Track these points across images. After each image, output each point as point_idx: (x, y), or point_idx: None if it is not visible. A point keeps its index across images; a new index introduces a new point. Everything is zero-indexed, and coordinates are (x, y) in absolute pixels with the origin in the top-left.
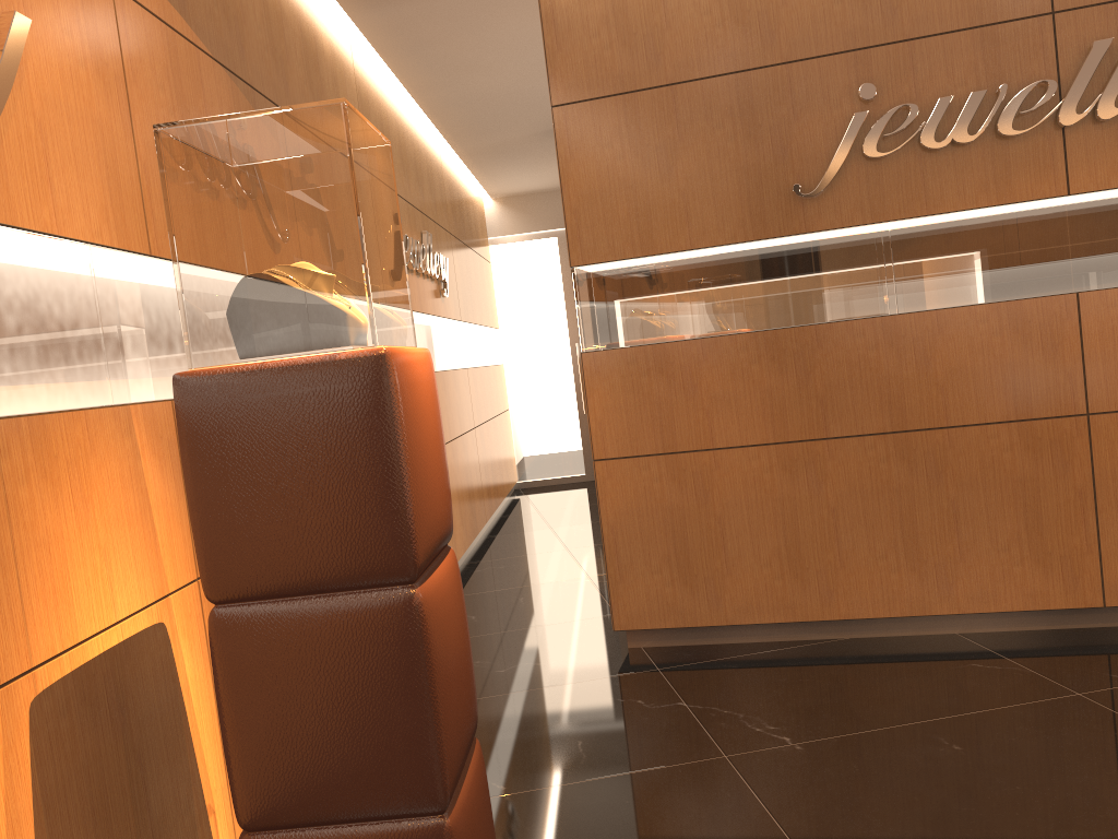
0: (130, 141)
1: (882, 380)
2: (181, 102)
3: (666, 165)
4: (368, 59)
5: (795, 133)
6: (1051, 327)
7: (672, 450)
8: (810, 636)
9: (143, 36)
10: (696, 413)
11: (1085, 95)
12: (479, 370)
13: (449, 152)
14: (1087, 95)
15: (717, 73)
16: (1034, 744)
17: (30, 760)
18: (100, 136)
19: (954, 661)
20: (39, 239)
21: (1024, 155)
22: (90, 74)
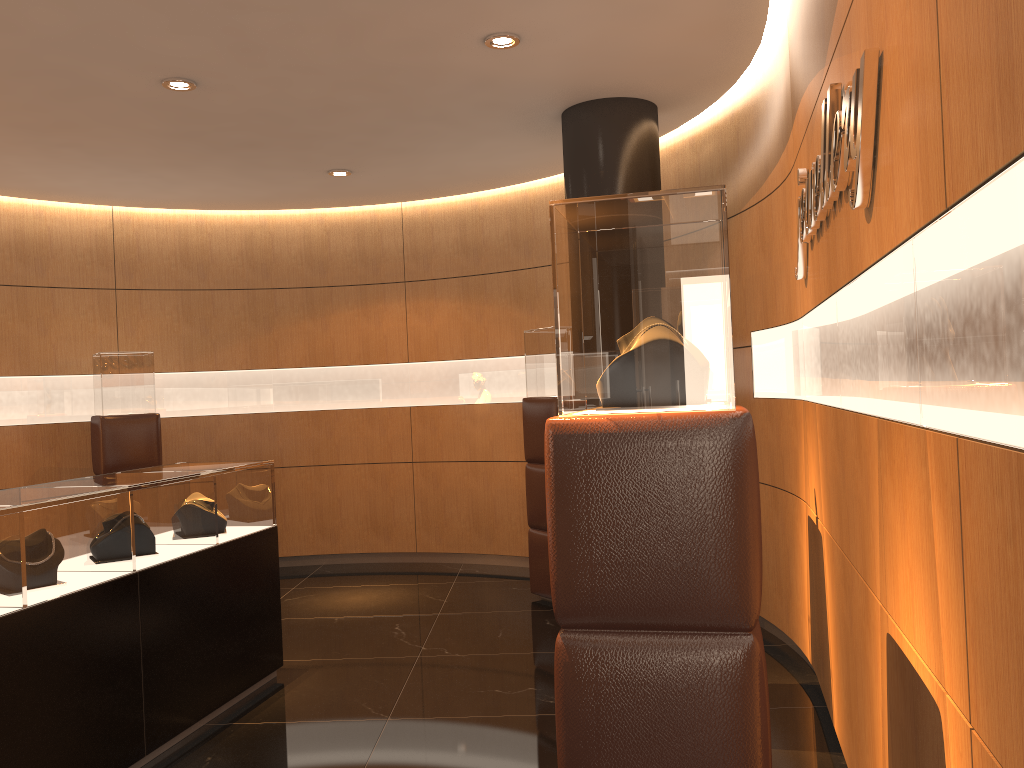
0: (935, 40)
1: None
2: None
3: None
4: None
5: None
6: None
7: None
8: None
9: None
10: None
11: None
12: None
13: None
14: None
15: None
16: None
17: (886, 669)
18: (916, 81)
19: None
20: (892, 257)
21: None
22: (911, 6)
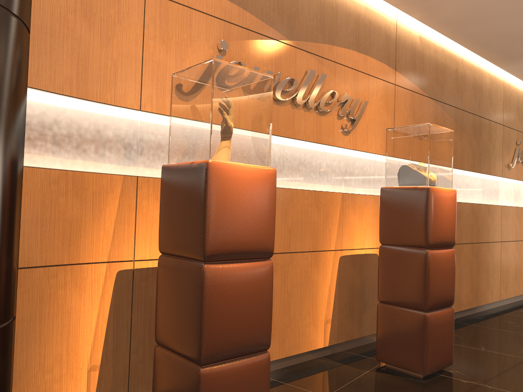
0: (392, 126)
1: None
2: (413, 112)
3: None
4: (514, 79)
5: None
6: None
7: None
8: None
9: (402, 96)
10: None
11: None
12: None
13: None
14: None
15: None
16: None
17: (337, 269)
18: (383, 126)
19: None
20: (361, 153)
21: None
22: (383, 110)
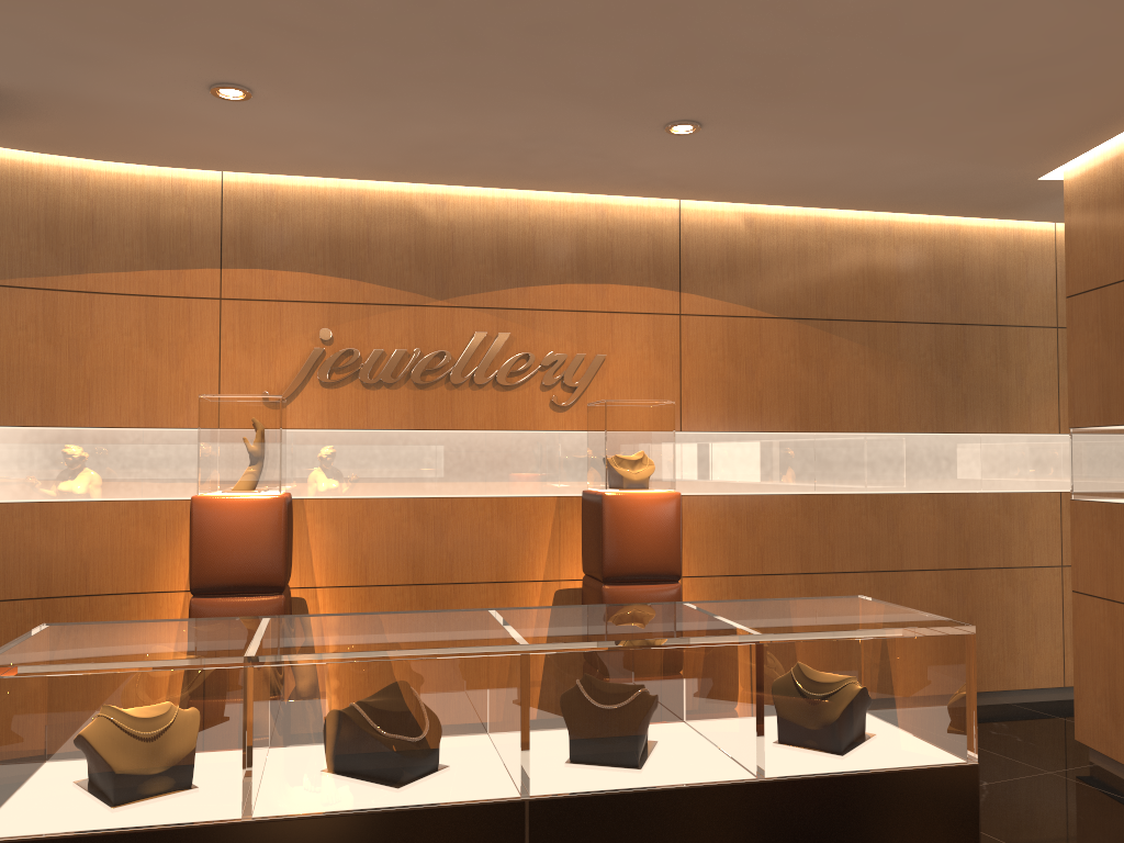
0: (677, 382)
1: None
2: (733, 351)
3: (1119, 349)
4: None
5: None
6: None
7: (1110, 598)
8: None
9: (703, 330)
10: None
11: None
12: None
13: None
14: None
15: None
16: None
17: None
18: (653, 385)
19: None
20: None
21: None
22: (651, 361)
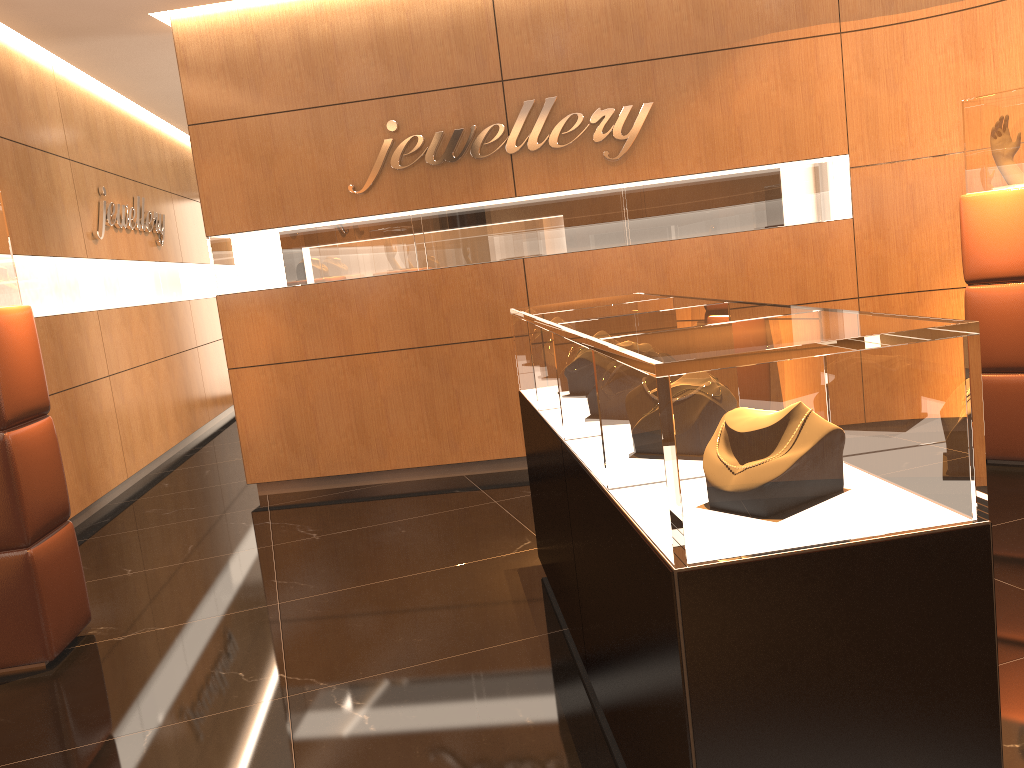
0: None
1: (411, 314)
2: None
3: (267, 169)
4: (72, 70)
5: (350, 151)
6: (509, 280)
7: (280, 361)
8: (375, 481)
9: None
10: (294, 336)
11: (523, 134)
12: (206, 301)
13: (171, 126)
14: (524, 134)
15: (298, 108)
16: (445, 526)
17: None
18: None
19: (447, 490)
20: None
21: (489, 171)
22: None
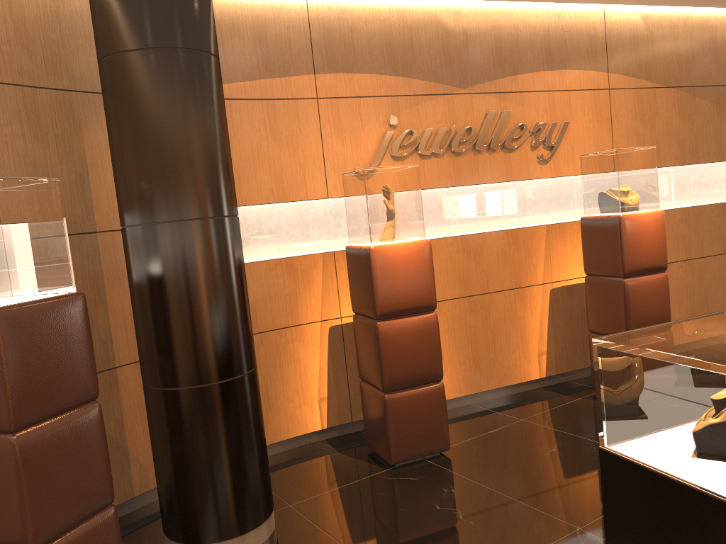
0: (610, 137)
1: None
2: (641, 113)
3: None
4: None
5: None
6: None
7: None
8: None
9: (622, 99)
10: None
11: None
12: None
13: None
14: None
15: None
16: None
17: (548, 302)
18: (596, 141)
19: None
20: (568, 177)
21: None
22: (594, 123)
